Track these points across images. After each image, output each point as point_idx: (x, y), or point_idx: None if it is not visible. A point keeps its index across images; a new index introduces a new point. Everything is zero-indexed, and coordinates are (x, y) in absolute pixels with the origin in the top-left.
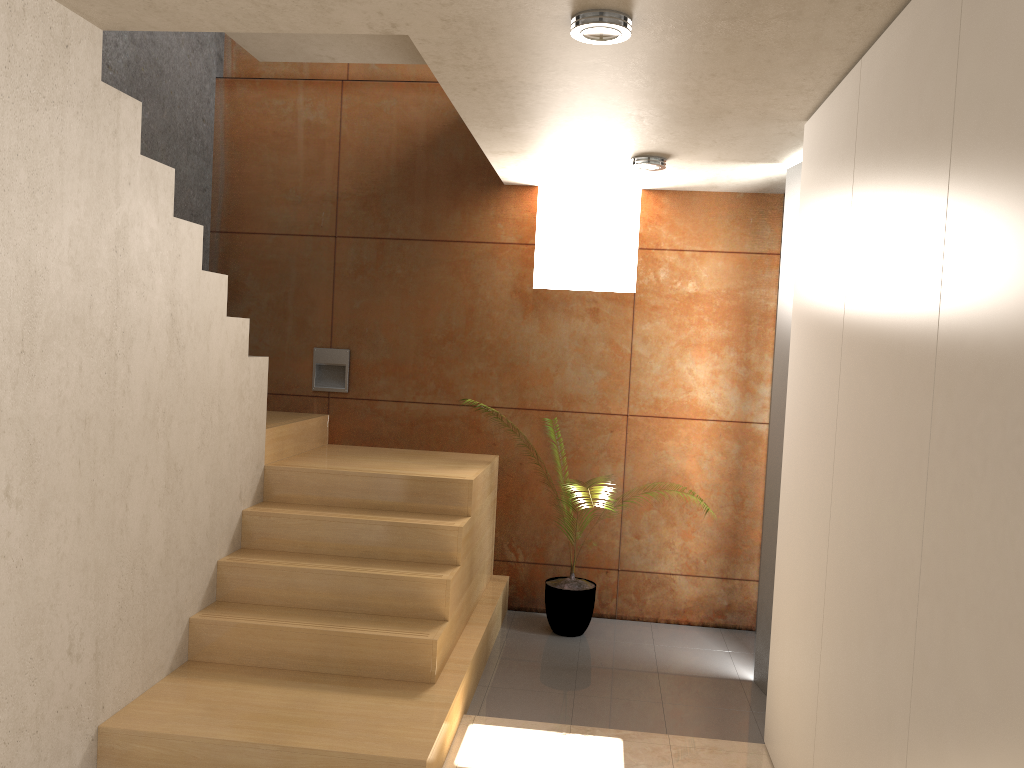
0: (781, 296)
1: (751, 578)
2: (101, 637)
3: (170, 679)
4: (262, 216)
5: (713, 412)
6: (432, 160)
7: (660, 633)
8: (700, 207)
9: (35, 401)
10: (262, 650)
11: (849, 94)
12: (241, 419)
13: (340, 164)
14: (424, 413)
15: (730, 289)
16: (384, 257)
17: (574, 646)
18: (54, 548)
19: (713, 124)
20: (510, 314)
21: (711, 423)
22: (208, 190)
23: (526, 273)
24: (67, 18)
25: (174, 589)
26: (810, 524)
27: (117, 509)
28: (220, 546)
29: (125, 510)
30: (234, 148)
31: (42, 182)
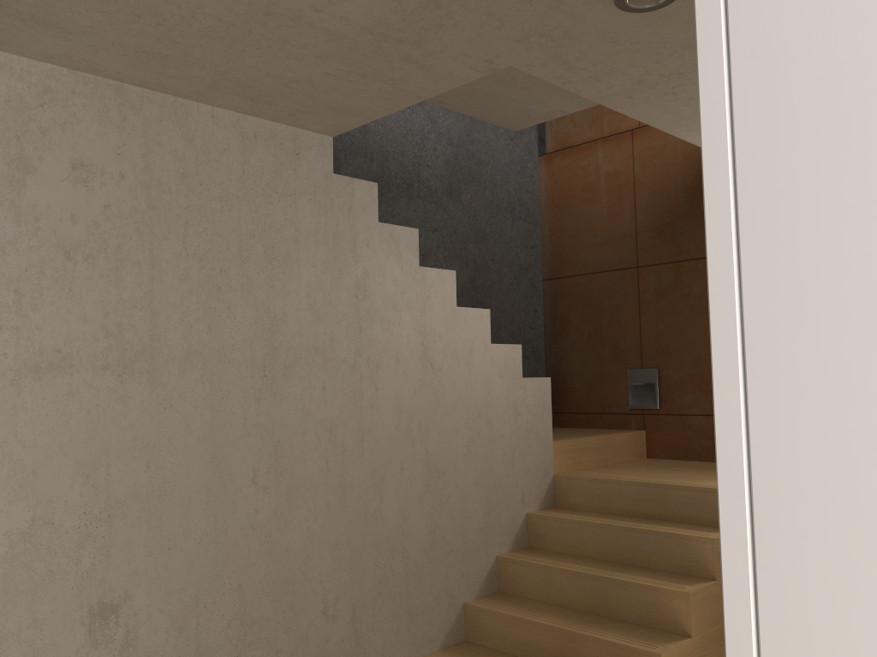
0: None
1: None
2: (358, 605)
3: (438, 653)
4: (578, 260)
5: None
6: None
7: None
8: None
9: (278, 412)
10: (515, 640)
11: None
12: (518, 431)
13: (636, 202)
14: None
15: None
16: (681, 278)
17: None
18: (303, 526)
19: None
20: None
21: None
22: (537, 247)
23: None
24: (296, 134)
25: (443, 574)
26: None
27: (370, 500)
28: (499, 542)
29: (379, 502)
30: (554, 209)
31: (278, 252)
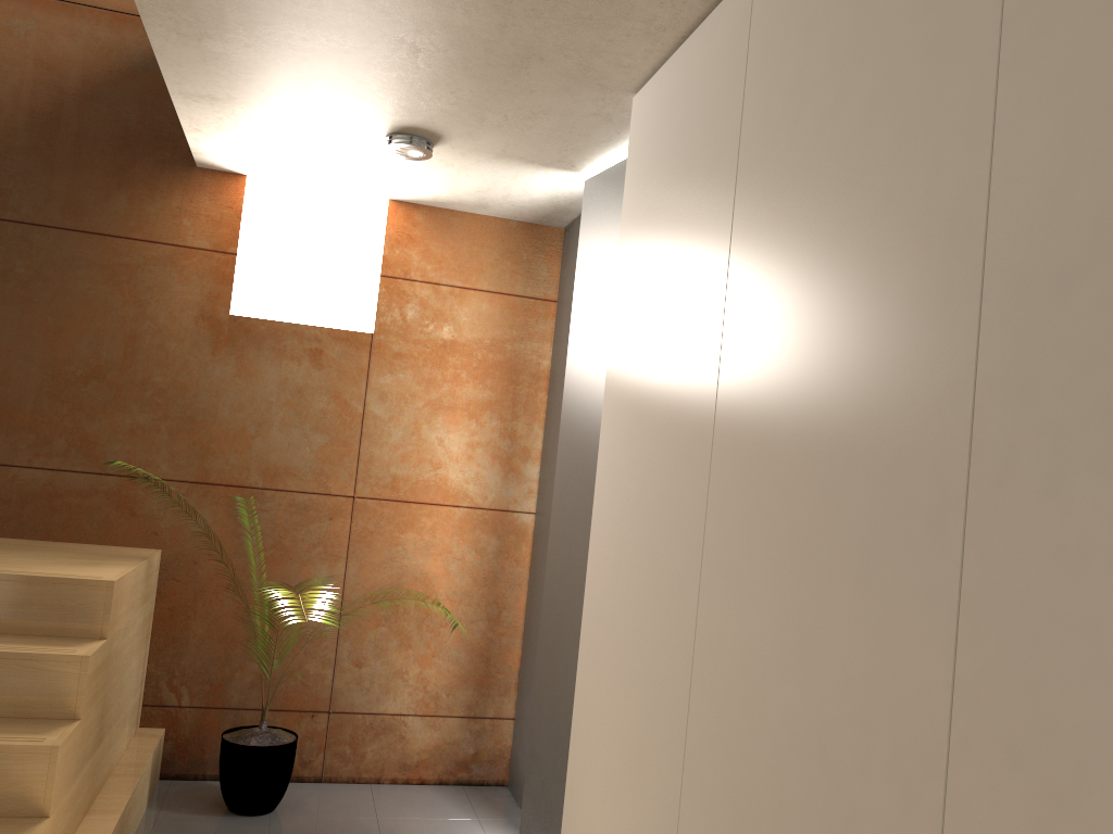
0: (573, 340)
1: (506, 716)
2: None
3: None
4: None
5: (467, 496)
6: (88, 117)
7: (385, 799)
8: (463, 232)
9: None
10: None
11: (729, 22)
12: None
13: None
14: (45, 484)
15: (496, 339)
16: None
17: (261, 831)
18: None
19: (513, 81)
20: (193, 347)
21: (464, 511)
22: None
23: (221, 292)
24: None
25: None
26: (650, 638)
27: None
28: None
29: None
30: None
31: None
